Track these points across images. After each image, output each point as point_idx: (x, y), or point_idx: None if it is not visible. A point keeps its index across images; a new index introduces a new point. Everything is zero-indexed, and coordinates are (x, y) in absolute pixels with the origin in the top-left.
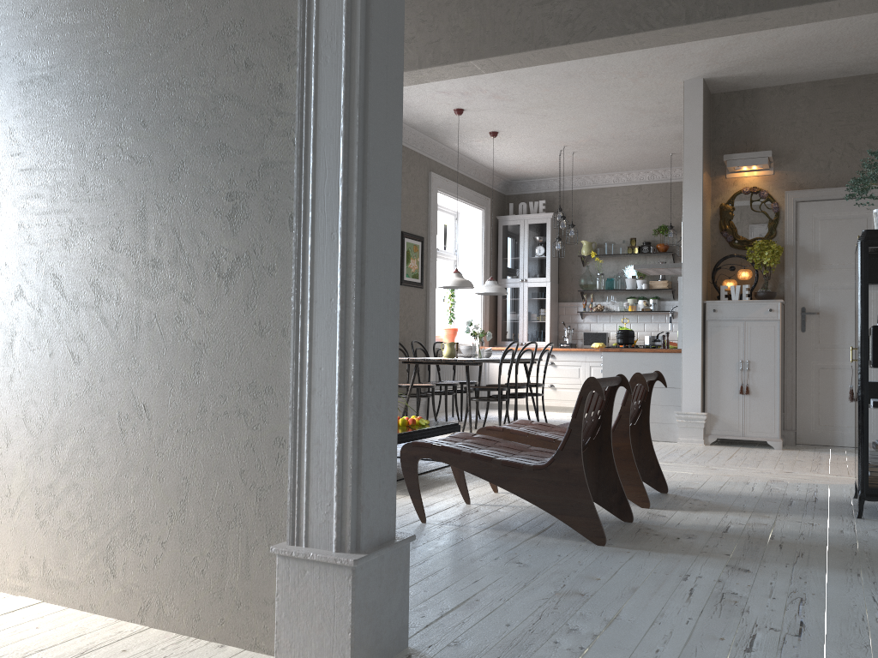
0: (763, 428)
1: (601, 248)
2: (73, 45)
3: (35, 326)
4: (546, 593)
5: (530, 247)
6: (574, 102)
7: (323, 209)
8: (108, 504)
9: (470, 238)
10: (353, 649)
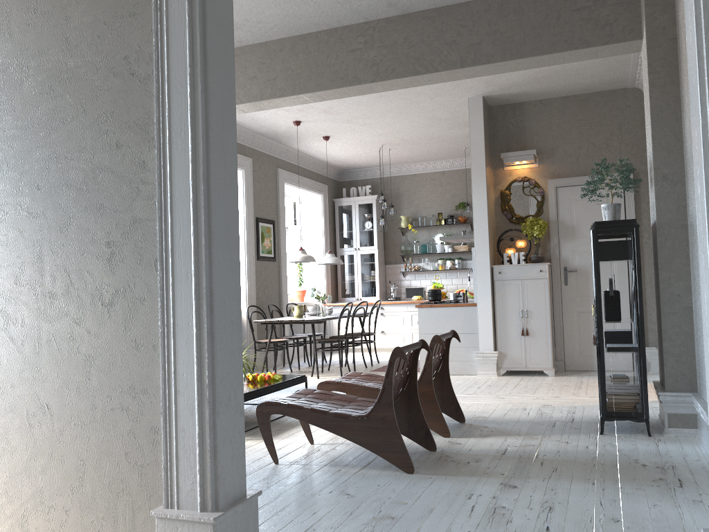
0: (540, 361)
1: (416, 221)
2: None
3: None
4: (366, 519)
5: (360, 222)
6: (386, 114)
7: (180, 256)
8: (21, 482)
9: (312, 217)
10: None
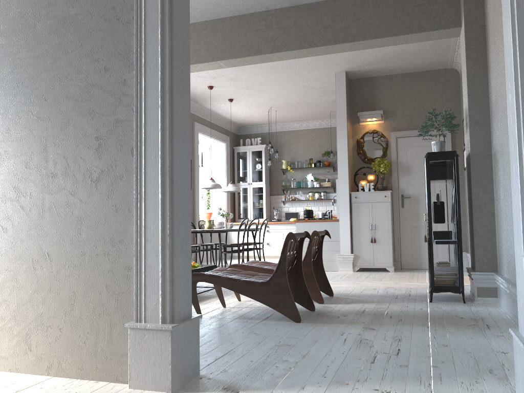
0: (384, 261)
1: (293, 164)
2: (0, 55)
3: None
4: (270, 346)
5: (253, 164)
6: (275, 83)
7: (150, 145)
8: (26, 310)
9: (218, 160)
10: (172, 374)
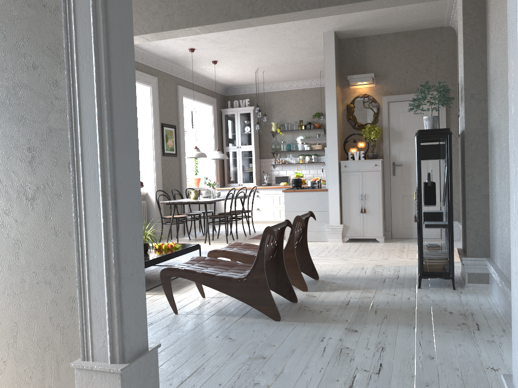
0: (374, 231)
1: (283, 126)
2: None
3: None
4: (244, 359)
5: (241, 127)
6: (260, 44)
7: (88, 160)
8: None
9: (205, 123)
10: None
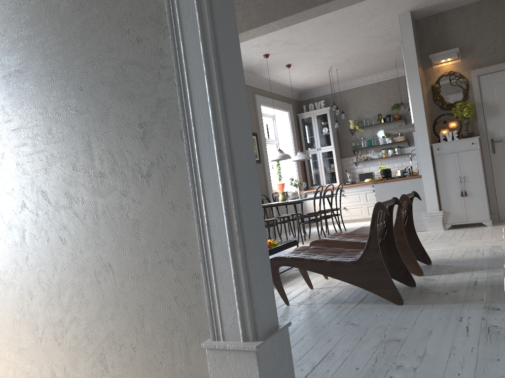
0: (479, 215)
1: (361, 122)
2: (30, 48)
3: (36, 224)
4: (375, 342)
5: (319, 129)
6: (333, 38)
7: (200, 123)
8: (96, 327)
9: (283, 129)
10: None
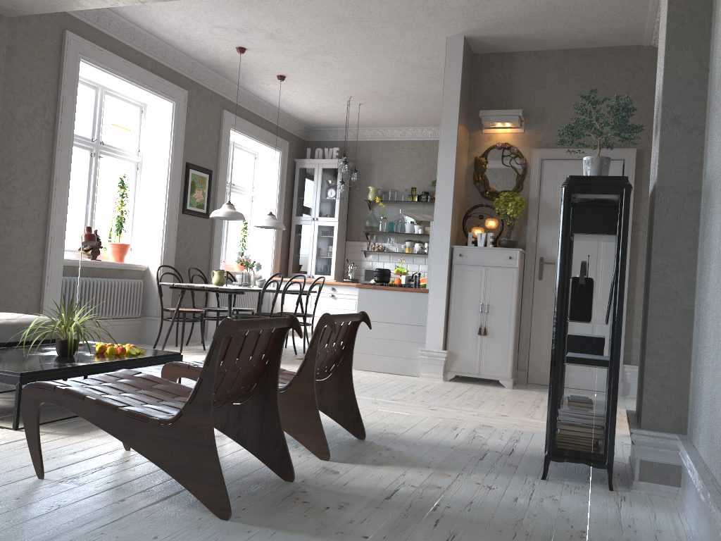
0: (497, 368)
1: (386, 194)
2: None
3: None
4: None
5: (322, 189)
6: (349, 50)
7: None
8: None
9: (267, 177)
10: None
